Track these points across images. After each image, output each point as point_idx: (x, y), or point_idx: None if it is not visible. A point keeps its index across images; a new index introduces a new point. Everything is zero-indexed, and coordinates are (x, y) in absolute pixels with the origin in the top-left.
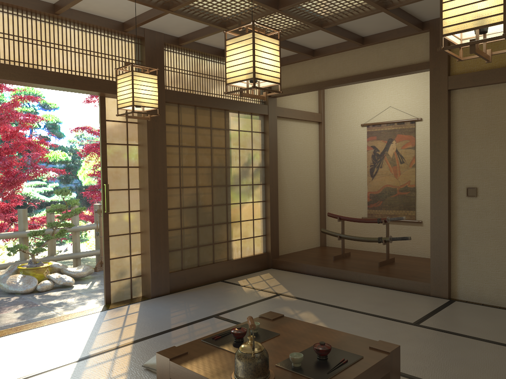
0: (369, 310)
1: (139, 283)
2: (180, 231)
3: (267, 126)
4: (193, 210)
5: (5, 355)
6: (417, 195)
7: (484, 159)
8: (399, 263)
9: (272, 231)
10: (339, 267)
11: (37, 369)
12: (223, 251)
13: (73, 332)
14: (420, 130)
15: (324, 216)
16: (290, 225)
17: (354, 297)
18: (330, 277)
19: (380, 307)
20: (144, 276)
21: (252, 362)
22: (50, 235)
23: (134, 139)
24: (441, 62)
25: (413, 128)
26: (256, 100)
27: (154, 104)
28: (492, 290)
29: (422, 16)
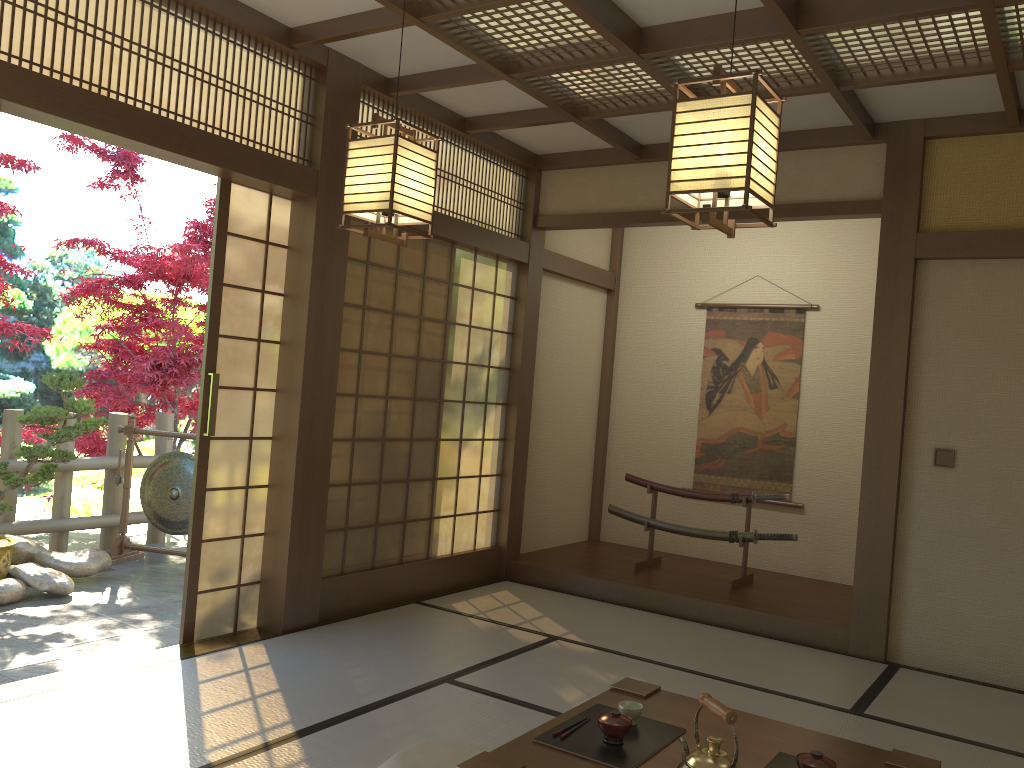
0: (752, 679)
1: (253, 598)
2: (347, 490)
3: (523, 285)
4: (376, 447)
5: None
6: (797, 454)
7: (973, 397)
8: (764, 586)
9: (513, 503)
10: (655, 587)
11: None
12: (421, 539)
13: (141, 706)
14: (815, 327)
15: (602, 479)
16: (543, 493)
17: (708, 651)
18: (637, 606)
19: (770, 675)
20: (267, 584)
21: None
22: (17, 474)
23: (277, 282)
24: (906, 204)
25: (800, 323)
26: (508, 231)
27: (426, 213)
28: (970, 650)
29: (881, 111)
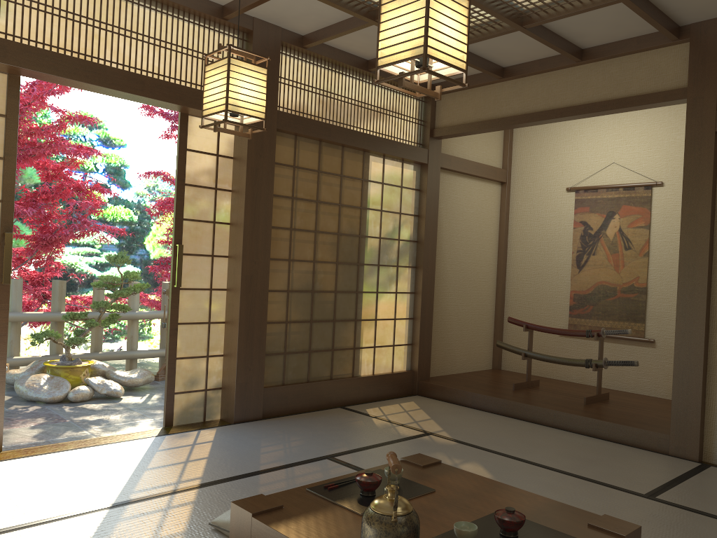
0: (572, 468)
1: (217, 399)
2: (285, 326)
3: (424, 180)
4: (307, 296)
5: (2, 489)
6: (649, 300)
7: None
8: (616, 402)
9: (422, 339)
10: (523, 401)
11: (47, 514)
12: (347, 363)
13: (110, 463)
14: (660, 199)
15: (501, 324)
16: (450, 332)
17: (547, 447)
18: (508, 415)
19: (590, 466)
20: (225, 389)
21: (391, 531)
22: (95, 320)
23: (226, 182)
24: (707, 88)
25: (648, 197)
26: (411, 141)
27: (260, 112)
28: None
29: (680, 15)
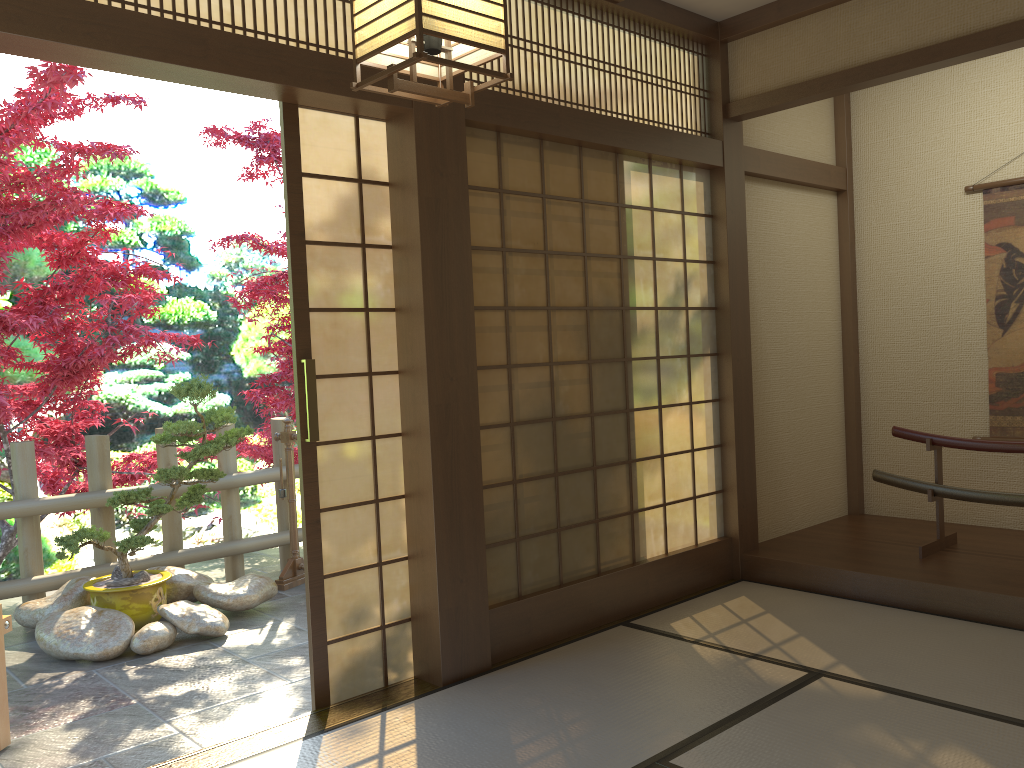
0: None
1: (404, 641)
2: (512, 490)
3: (720, 197)
4: (545, 429)
5: None
6: None
7: None
8: None
9: (741, 481)
10: (958, 582)
11: None
12: (622, 541)
13: None
14: None
15: (859, 436)
16: (780, 462)
17: None
18: (932, 610)
19: None
20: (418, 622)
21: None
22: (164, 500)
23: (381, 232)
24: None
25: None
26: (690, 129)
27: (493, 35)
28: None
29: None
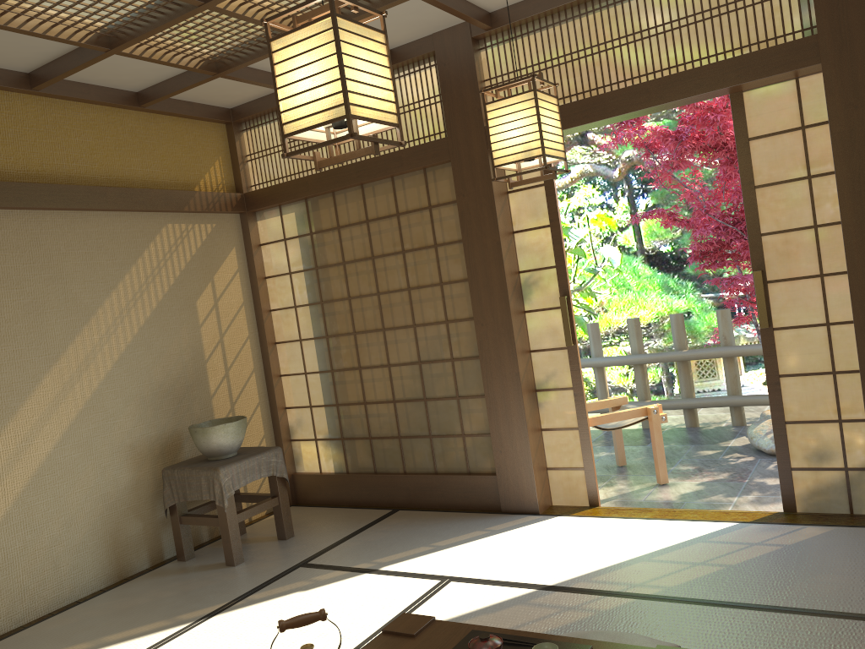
0: None
1: None
2: None
3: None
4: None
5: (527, 543)
6: None
7: None
8: None
9: None
10: None
11: (502, 576)
12: None
13: (635, 542)
14: None
15: None
16: None
17: None
18: None
19: None
20: None
21: None
22: None
23: (827, 161)
24: None
25: None
26: None
27: (535, 149)
28: None
29: None
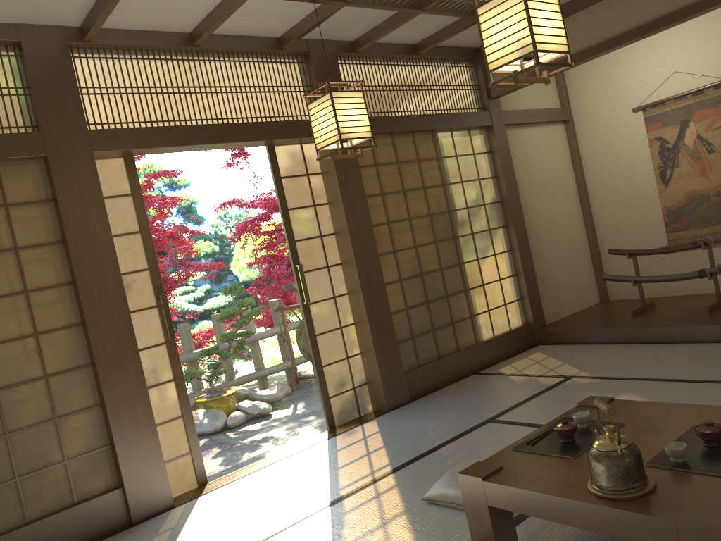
0: None
1: (365, 394)
2: (406, 313)
3: (493, 141)
4: (418, 280)
5: (231, 511)
6: None
7: None
8: None
9: (530, 292)
10: (647, 325)
11: (282, 523)
12: (468, 332)
13: (304, 470)
14: None
15: (599, 257)
16: (553, 278)
17: (688, 363)
18: (636, 342)
19: None
20: (370, 383)
21: (621, 462)
22: (225, 351)
23: (321, 197)
24: None
25: (720, 96)
26: (471, 108)
27: (366, 132)
28: None
29: None
